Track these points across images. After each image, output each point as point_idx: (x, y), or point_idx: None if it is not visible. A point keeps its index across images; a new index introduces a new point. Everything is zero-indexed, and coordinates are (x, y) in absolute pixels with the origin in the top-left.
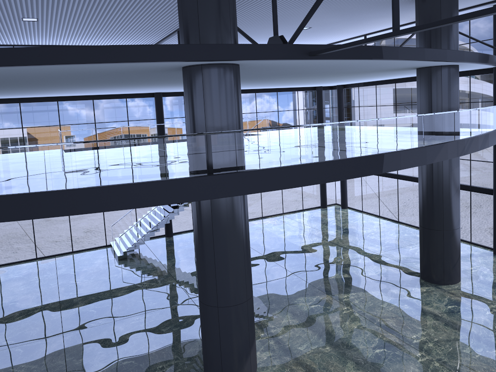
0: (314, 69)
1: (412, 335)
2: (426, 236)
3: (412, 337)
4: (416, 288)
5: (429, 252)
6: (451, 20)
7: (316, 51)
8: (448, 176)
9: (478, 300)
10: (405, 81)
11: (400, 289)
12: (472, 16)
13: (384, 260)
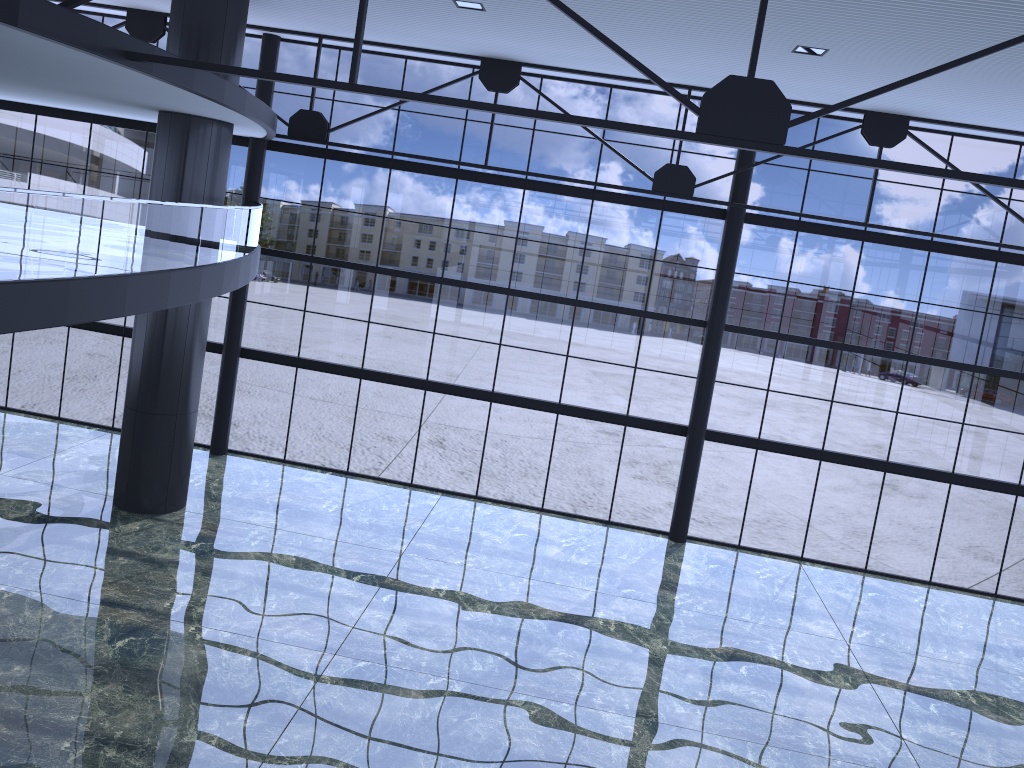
0: (6, 63)
1: (163, 603)
2: (143, 428)
3: (166, 606)
4: (121, 527)
5: (145, 457)
6: (456, 102)
7: (151, 56)
8: (197, 317)
9: (230, 528)
10: (62, 117)
11: (93, 534)
12: (489, 109)
13: (26, 486)
